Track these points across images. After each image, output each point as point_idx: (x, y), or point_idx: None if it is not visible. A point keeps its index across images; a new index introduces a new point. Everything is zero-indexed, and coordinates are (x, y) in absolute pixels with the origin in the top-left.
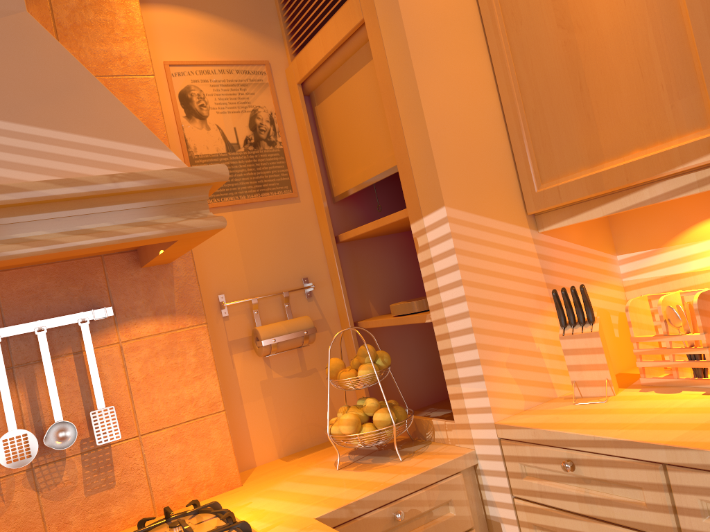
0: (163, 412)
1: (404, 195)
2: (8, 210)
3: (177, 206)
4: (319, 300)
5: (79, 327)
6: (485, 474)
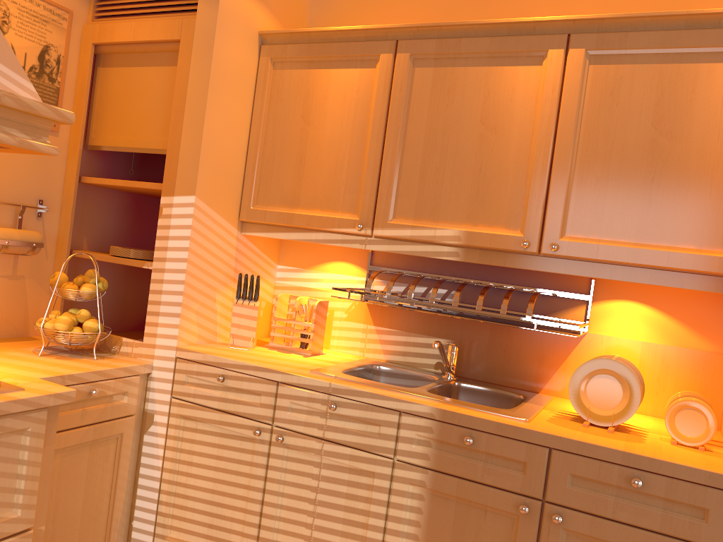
0: None
1: (164, 175)
2: None
3: (28, 127)
4: (46, 222)
5: None
6: (155, 380)
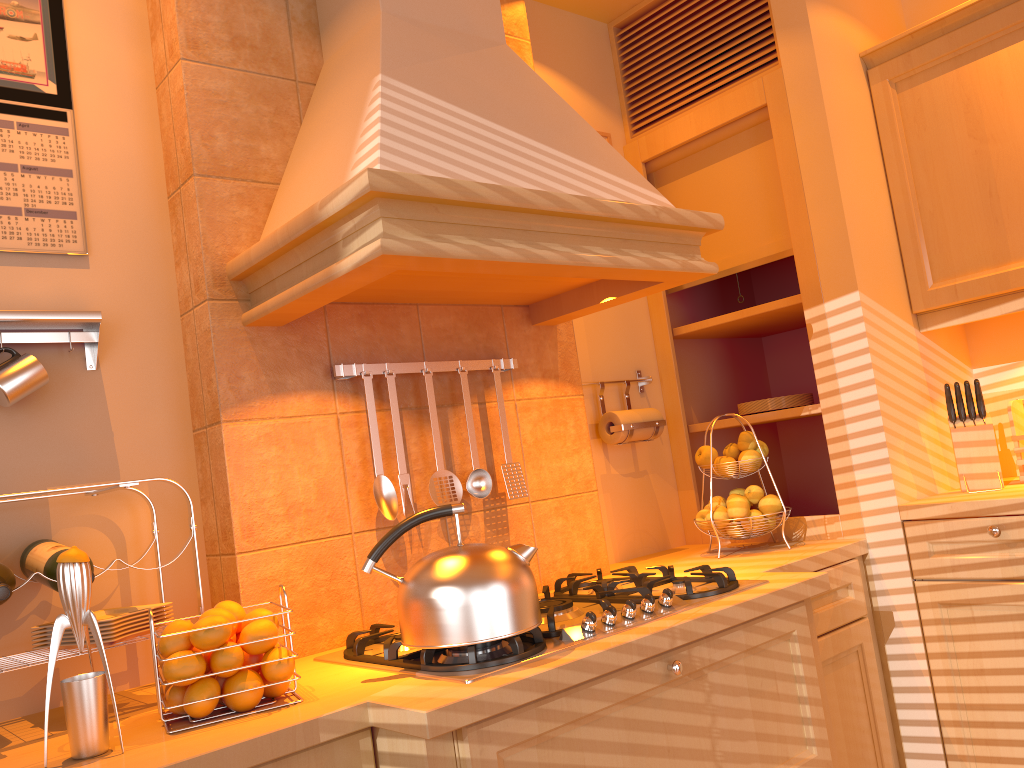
0: (548, 481)
1: (799, 281)
2: (583, 222)
3: (680, 247)
4: (650, 398)
5: (483, 377)
6: (877, 563)
